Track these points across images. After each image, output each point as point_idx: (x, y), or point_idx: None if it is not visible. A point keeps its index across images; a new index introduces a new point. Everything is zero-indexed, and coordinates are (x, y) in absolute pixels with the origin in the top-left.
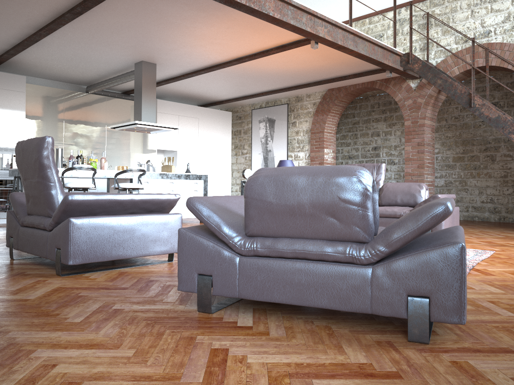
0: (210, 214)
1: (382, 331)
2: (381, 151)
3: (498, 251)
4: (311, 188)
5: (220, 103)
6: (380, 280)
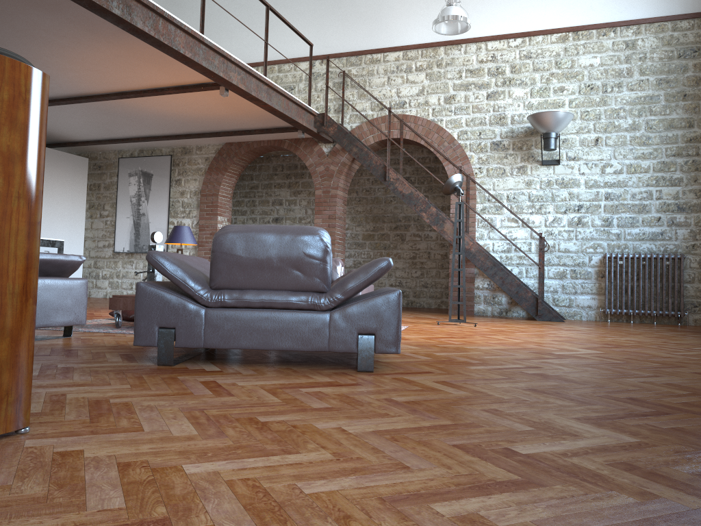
0: (175, 268)
1: (335, 368)
2: (283, 223)
3: (410, 326)
4: (280, 244)
5: (73, 144)
6: (337, 322)
